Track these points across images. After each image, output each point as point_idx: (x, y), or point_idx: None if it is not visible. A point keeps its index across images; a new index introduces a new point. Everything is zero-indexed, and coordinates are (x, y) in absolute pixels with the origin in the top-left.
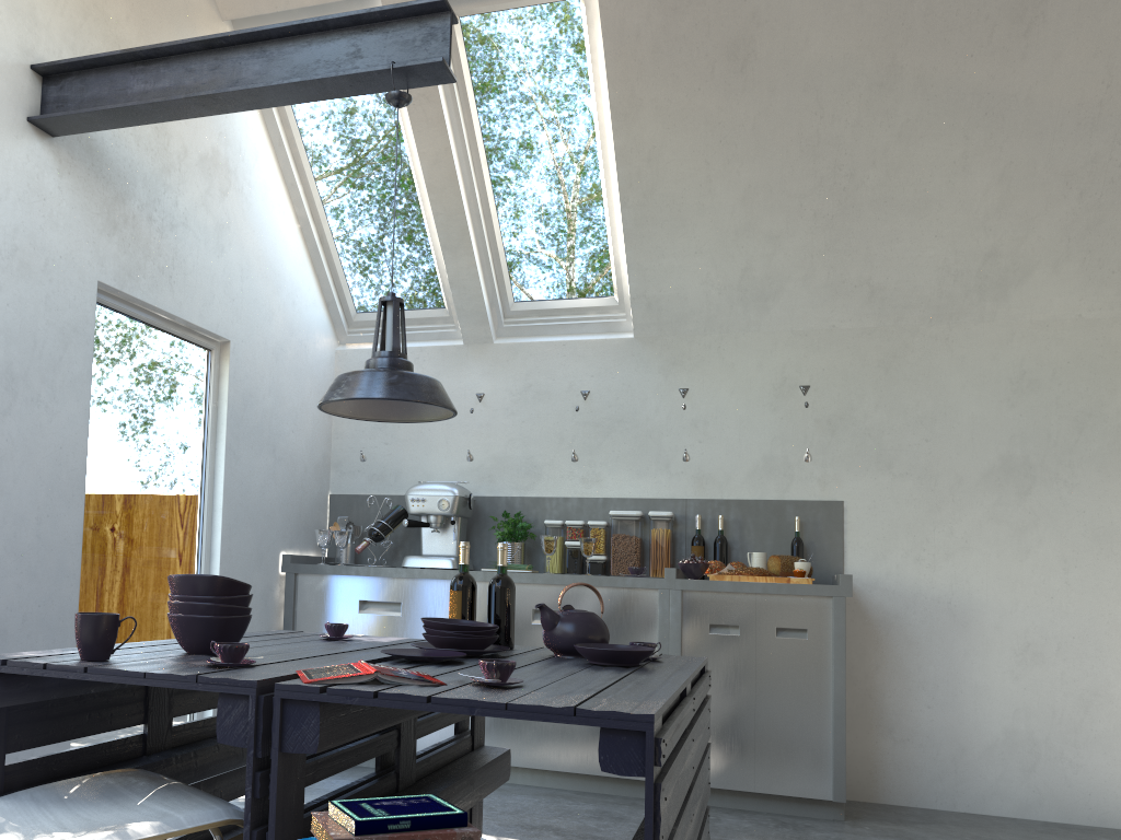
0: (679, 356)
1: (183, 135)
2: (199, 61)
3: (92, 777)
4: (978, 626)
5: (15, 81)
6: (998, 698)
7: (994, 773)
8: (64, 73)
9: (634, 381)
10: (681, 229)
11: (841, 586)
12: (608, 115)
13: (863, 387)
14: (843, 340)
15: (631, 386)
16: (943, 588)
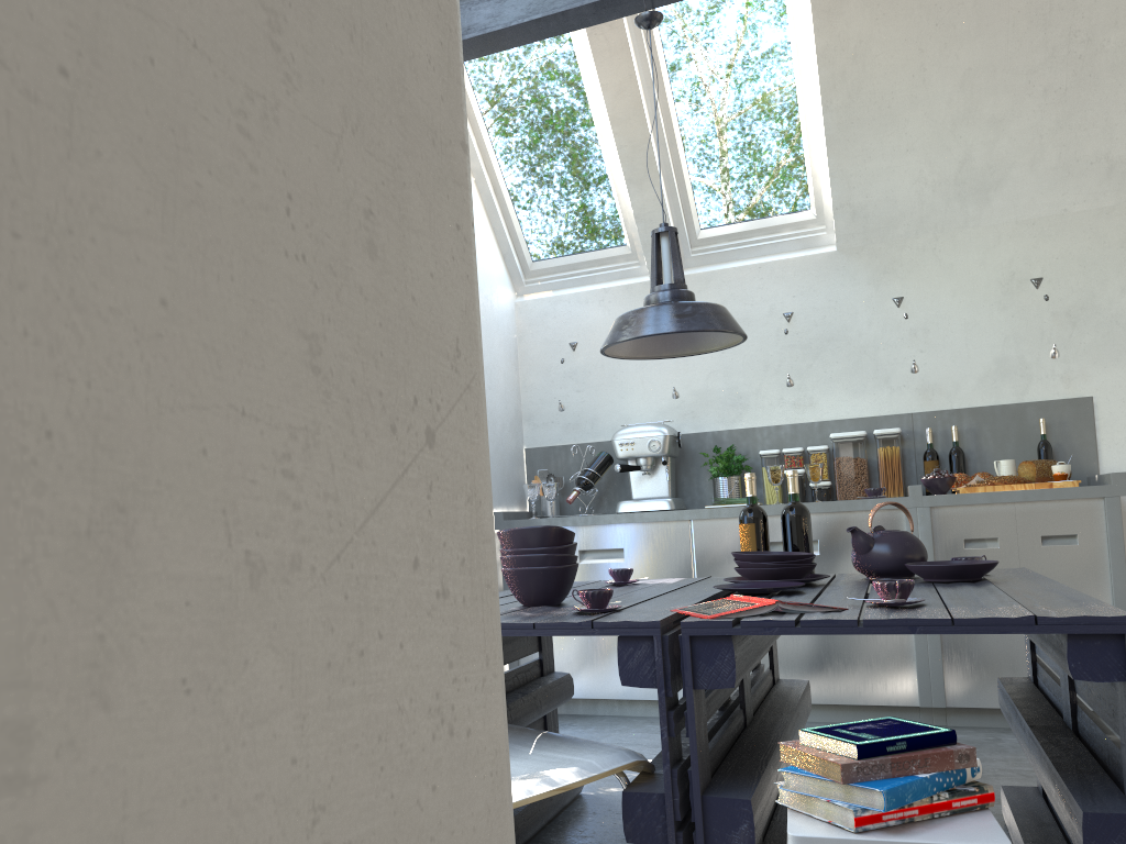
0: (889, 263)
1: None
2: None
3: None
4: None
5: None
6: None
7: None
8: None
9: (841, 296)
10: (890, 126)
11: (1113, 486)
12: (806, 15)
13: (1105, 272)
14: (1077, 224)
15: (838, 302)
16: None
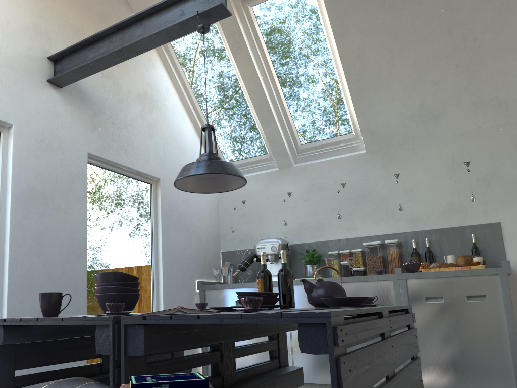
0: (392, 157)
1: (128, 85)
2: (115, 37)
3: (56, 381)
4: None
5: (40, 64)
6: None
7: None
8: (61, 58)
9: (368, 174)
10: (381, 89)
11: (503, 268)
12: (333, 38)
13: (502, 157)
14: (486, 133)
15: (367, 177)
16: None
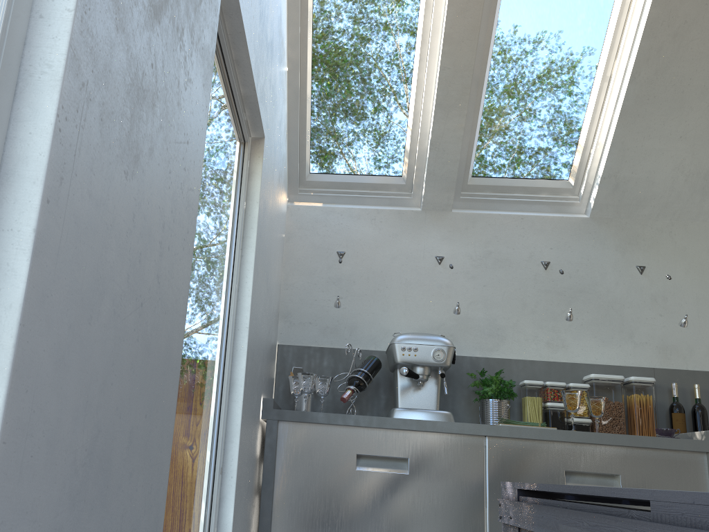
0: (633, 236)
1: None
2: None
3: None
4: None
5: None
6: None
7: None
8: None
9: (592, 256)
10: (677, 111)
11: None
12: None
13: None
14: None
15: (590, 260)
16: None
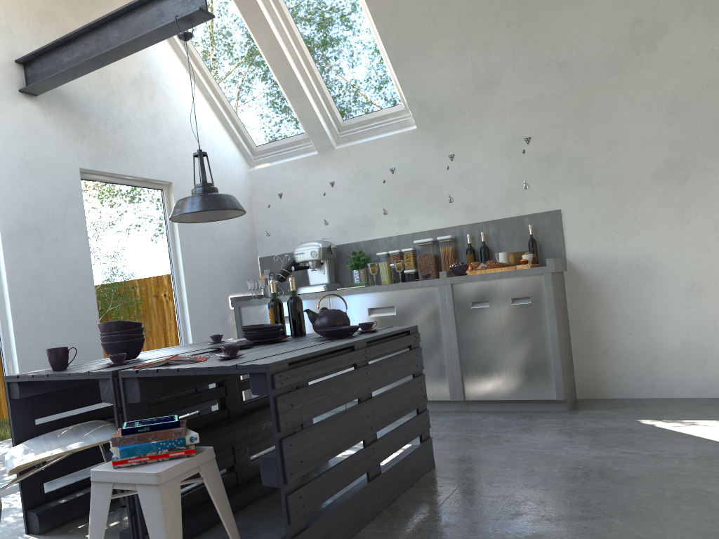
0: (446, 134)
1: (118, 71)
2: (90, 38)
3: (75, 425)
4: (658, 277)
5: (8, 72)
6: (676, 322)
7: (678, 371)
8: (32, 60)
9: (420, 156)
10: (425, 53)
11: (547, 266)
12: None
13: (566, 131)
14: (549, 102)
15: (419, 160)
16: (632, 256)
